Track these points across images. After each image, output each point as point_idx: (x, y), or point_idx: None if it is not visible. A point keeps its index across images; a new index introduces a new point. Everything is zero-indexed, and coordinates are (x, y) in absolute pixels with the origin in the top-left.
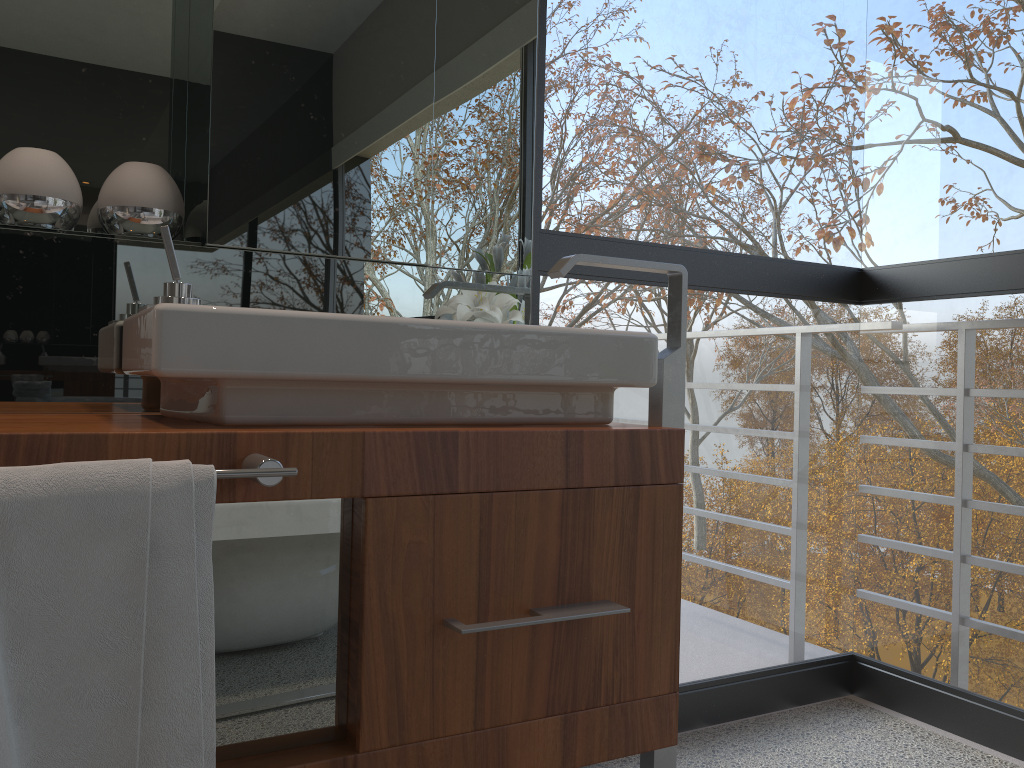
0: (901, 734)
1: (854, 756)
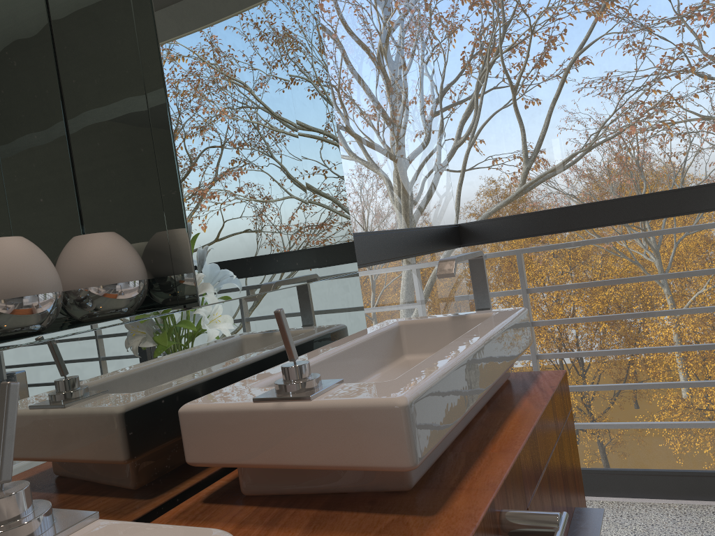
0: None
1: None
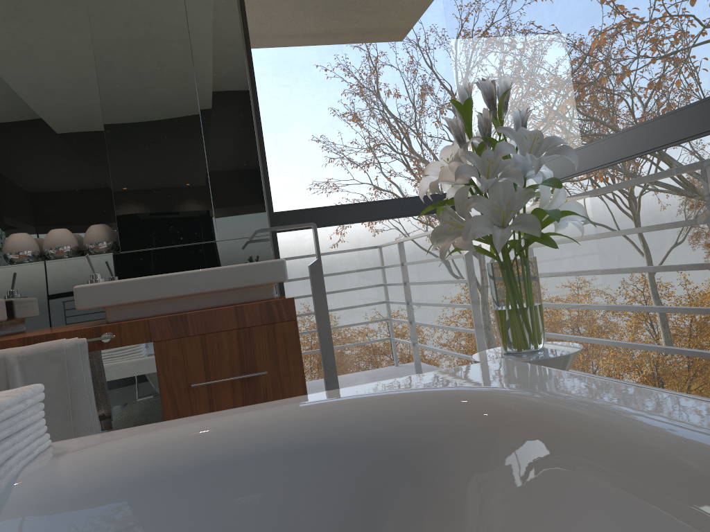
0: None
1: None
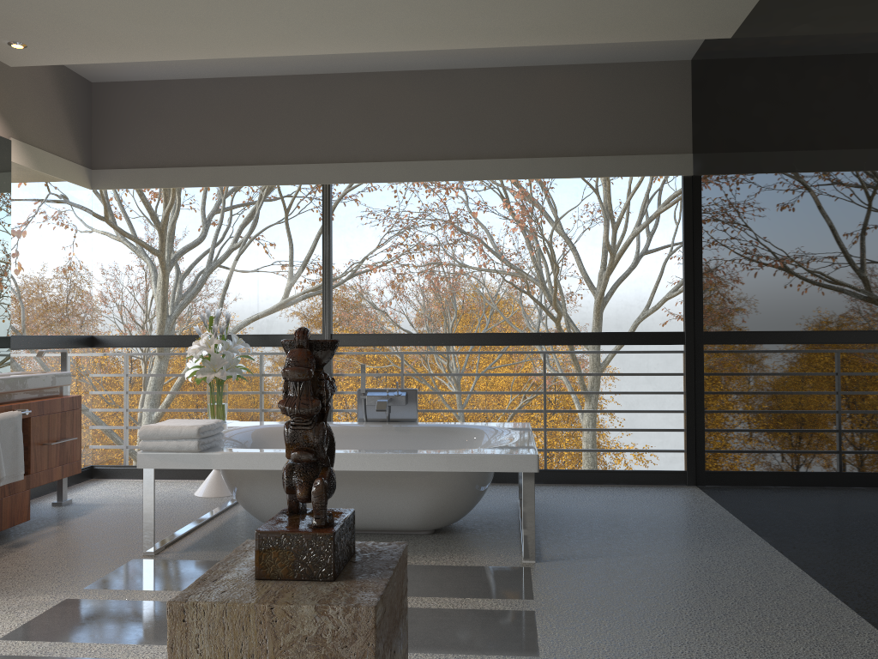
0: (113, 482)
1: (104, 487)
